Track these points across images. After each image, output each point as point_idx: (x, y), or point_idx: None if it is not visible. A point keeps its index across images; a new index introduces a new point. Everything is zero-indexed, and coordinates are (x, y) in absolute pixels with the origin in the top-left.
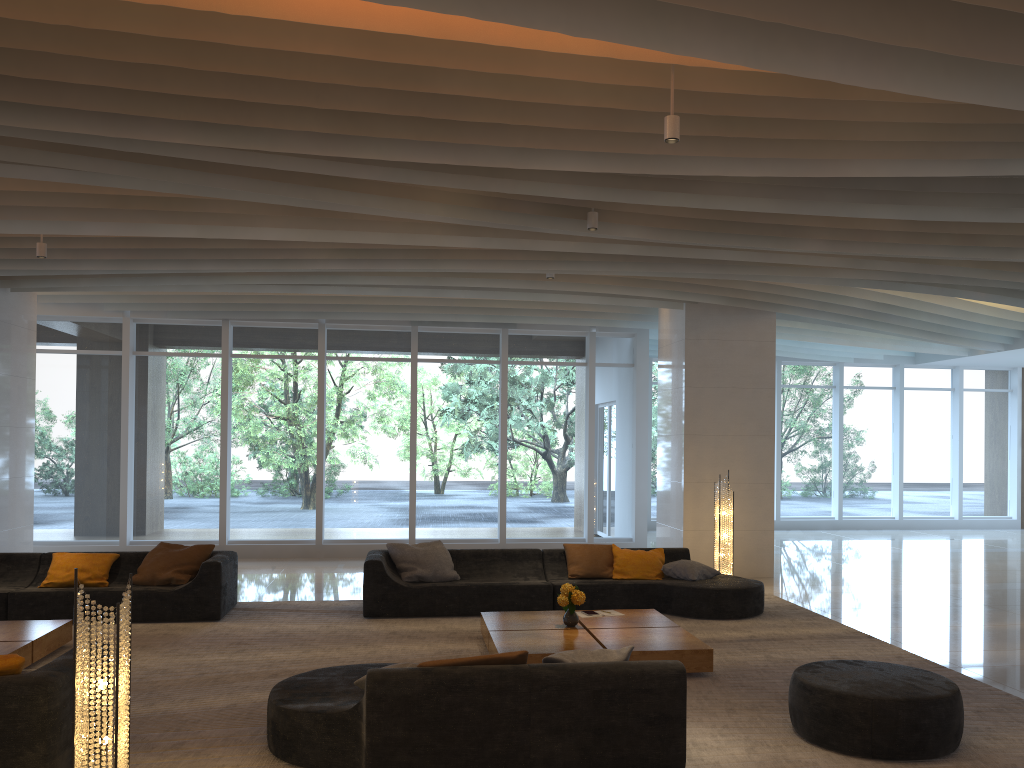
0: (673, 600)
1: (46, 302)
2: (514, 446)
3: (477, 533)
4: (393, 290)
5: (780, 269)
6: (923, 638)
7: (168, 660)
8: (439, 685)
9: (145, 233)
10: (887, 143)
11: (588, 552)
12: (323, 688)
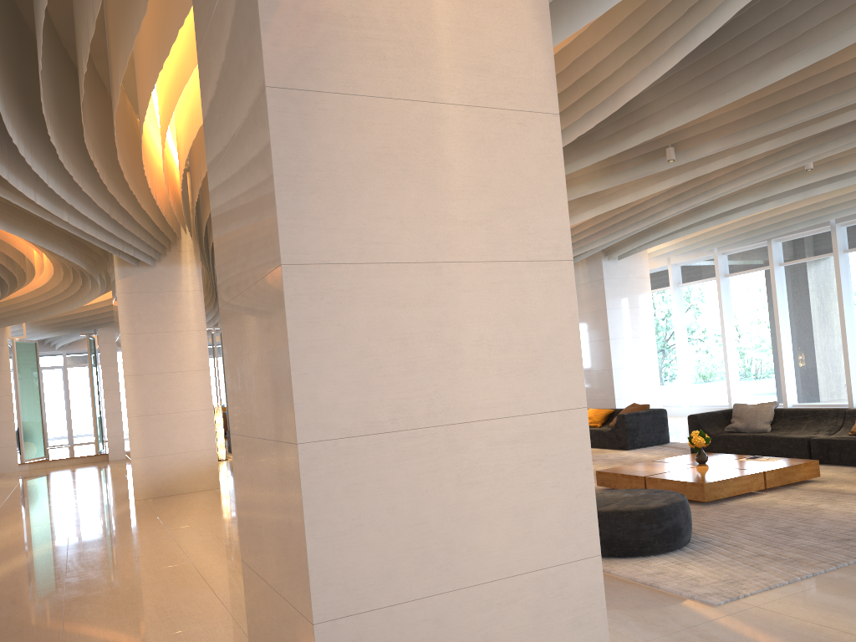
0: None
1: (676, 254)
2: None
3: None
4: (777, 202)
5: None
6: None
7: None
8: None
9: None
10: (628, 67)
11: None
12: None
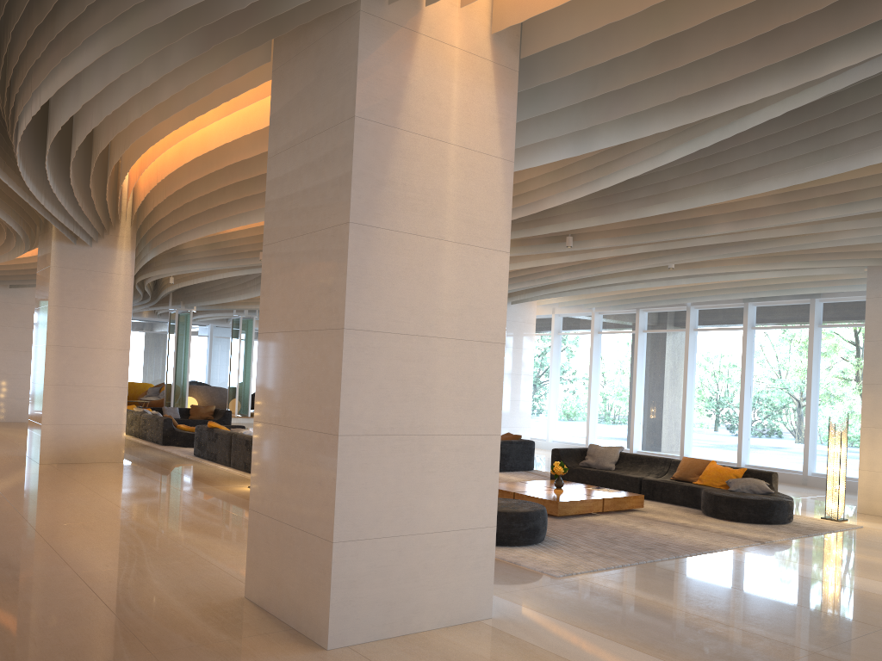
0: (701, 500)
1: (560, 306)
2: (824, 396)
3: (792, 465)
4: (646, 284)
5: (791, 240)
6: (800, 552)
7: None
8: None
9: None
10: (549, 186)
11: (688, 463)
12: None
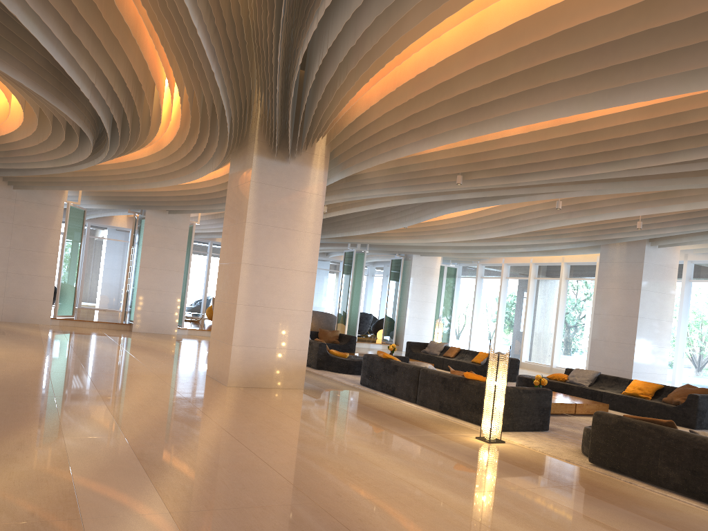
0: None
1: (696, 253)
2: None
3: None
4: None
5: None
6: None
7: None
8: (620, 423)
9: (660, 211)
10: None
11: None
12: None
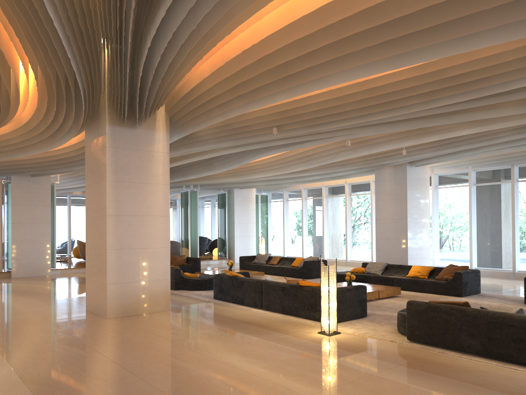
0: None
1: (439, 168)
2: None
3: None
4: None
5: None
6: None
7: None
8: (428, 308)
9: (421, 142)
10: None
11: None
12: None
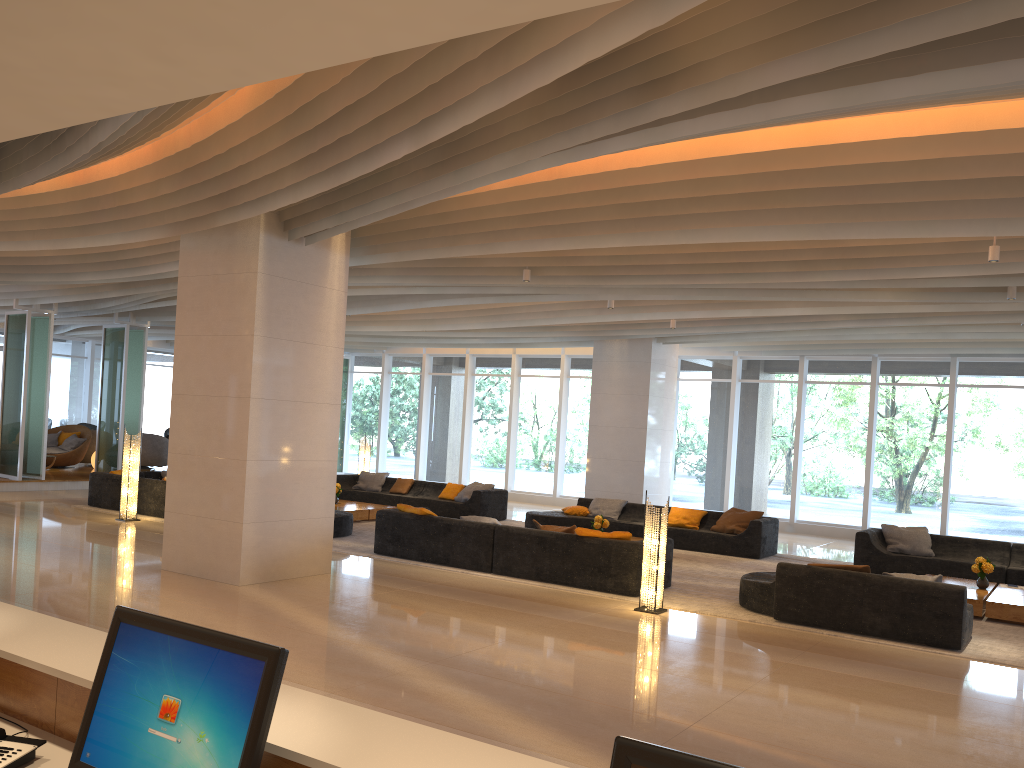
0: None
1: (686, 347)
2: None
3: (1005, 536)
4: (910, 335)
5: None
6: None
7: (716, 569)
8: (813, 574)
9: (722, 315)
10: None
11: None
12: (770, 577)
